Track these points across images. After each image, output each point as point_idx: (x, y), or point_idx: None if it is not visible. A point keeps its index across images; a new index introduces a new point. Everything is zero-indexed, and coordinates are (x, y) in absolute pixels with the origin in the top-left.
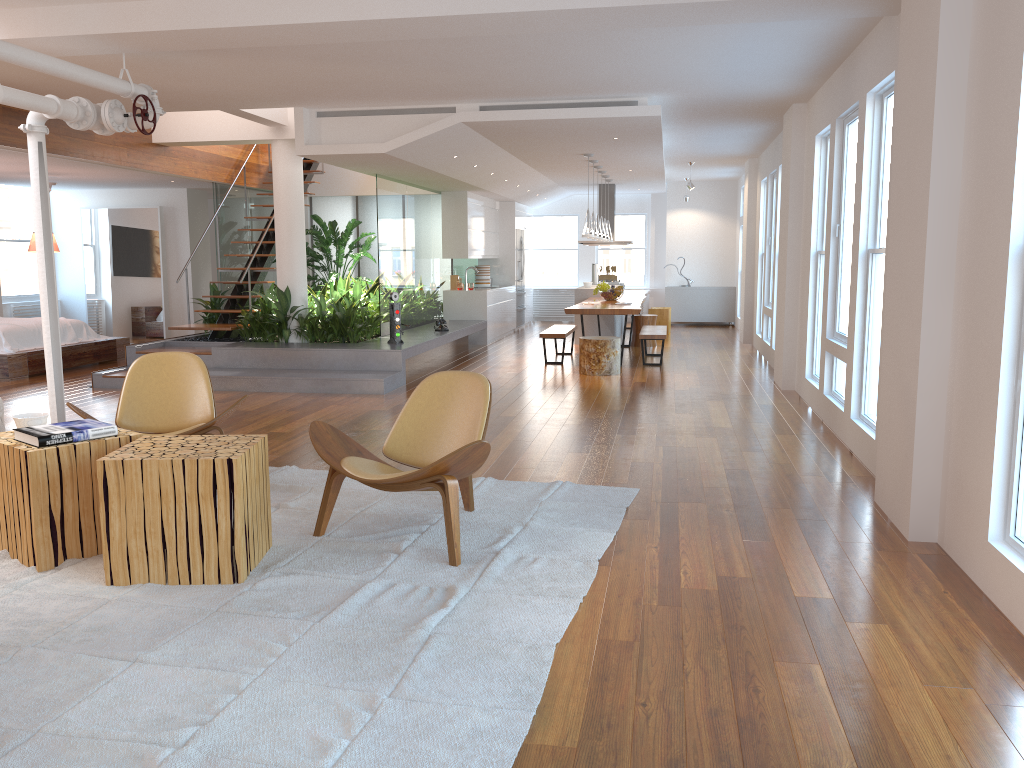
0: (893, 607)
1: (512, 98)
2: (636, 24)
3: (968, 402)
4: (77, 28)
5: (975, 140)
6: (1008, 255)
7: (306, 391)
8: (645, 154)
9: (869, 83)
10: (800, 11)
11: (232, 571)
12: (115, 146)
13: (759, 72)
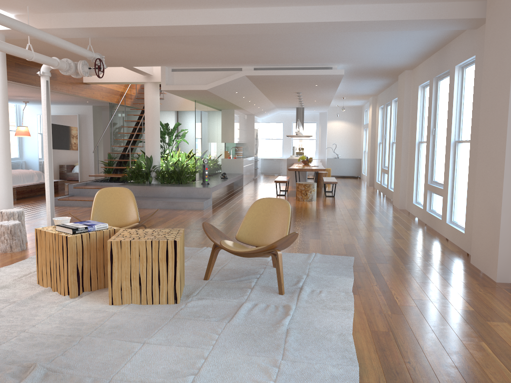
0: (505, 314)
1: (271, 64)
2: (351, 30)
3: None
4: (72, 24)
5: None
6: None
7: (163, 208)
8: (326, 93)
9: (457, 61)
10: (432, 26)
11: (174, 297)
12: (66, 83)
13: (396, 54)
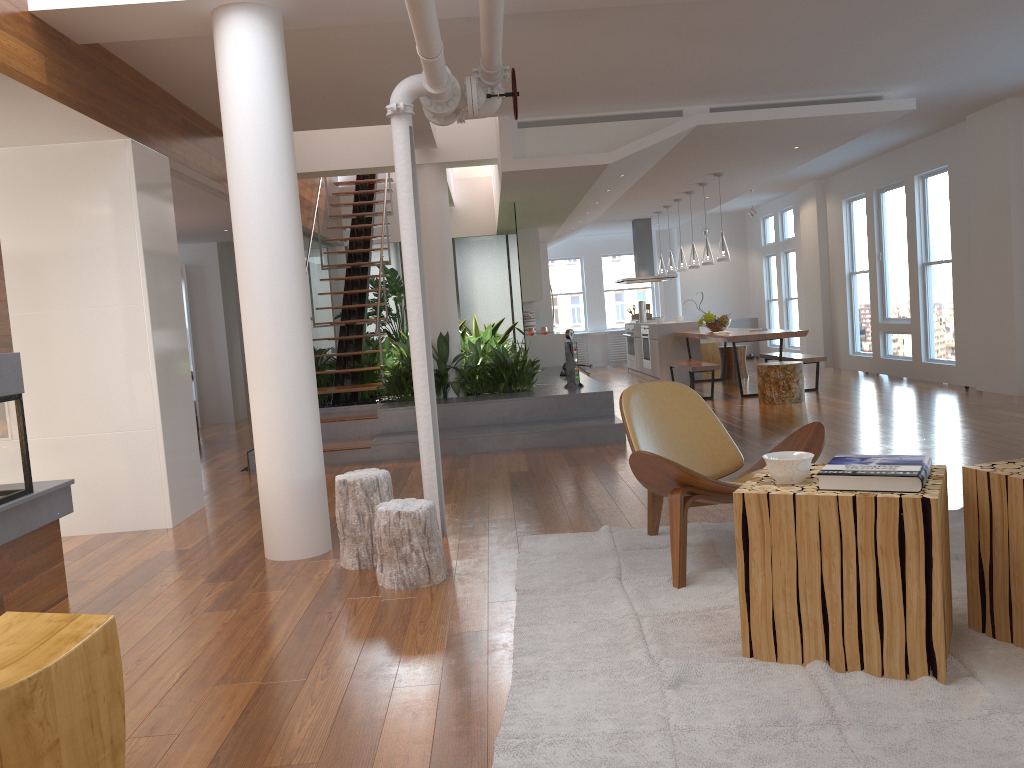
0: None
1: (757, 96)
2: None
3: None
4: None
5: None
6: None
7: (530, 447)
8: (772, 171)
9: None
10: None
11: None
12: None
13: None
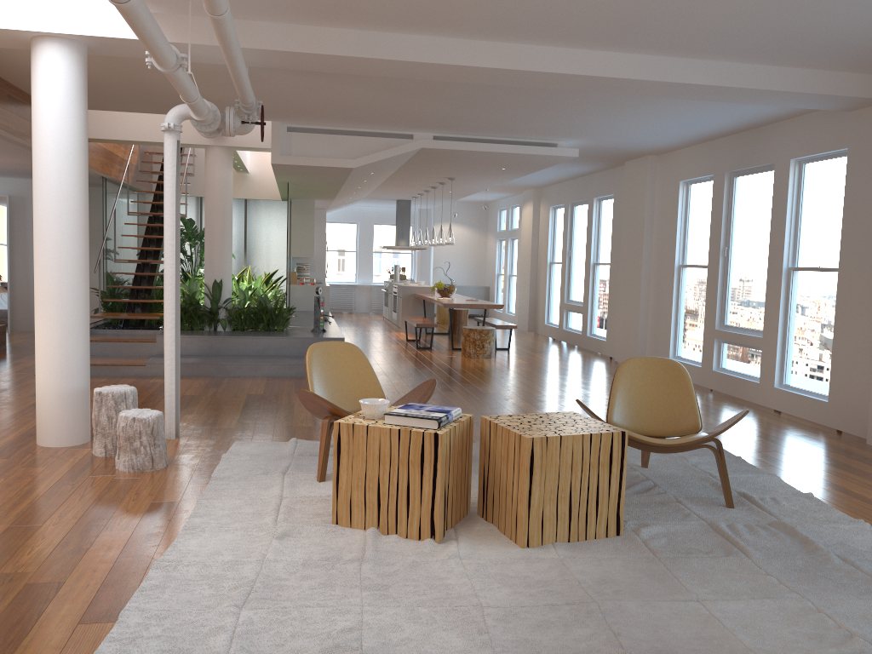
0: None
1: (467, 132)
2: (693, 97)
3: None
4: (255, 42)
5: None
6: None
7: (273, 375)
8: (493, 181)
9: (795, 152)
10: (805, 102)
11: (615, 526)
12: None
13: (675, 133)
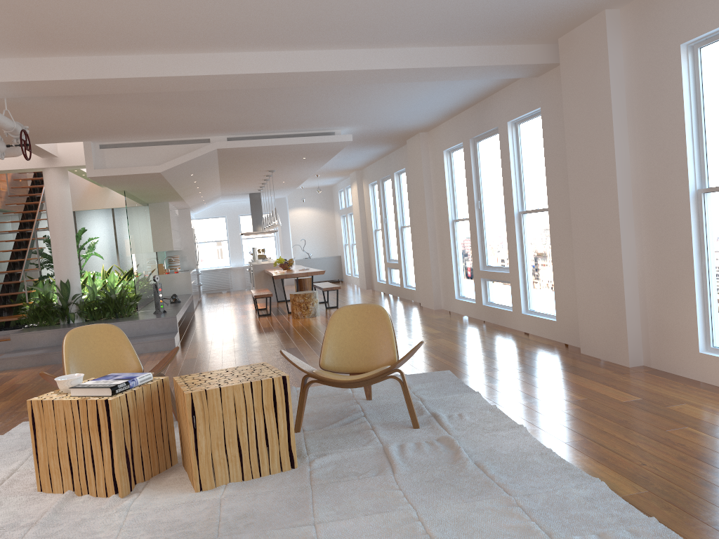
0: (675, 396)
1: (253, 131)
2: (399, 80)
3: (662, 280)
4: None
5: (641, 140)
6: (689, 196)
7: None
8: (308, 169)
9: (509, 116)
10: (494, 73)
11: (289, 460)
12: None
13: (422, 112)
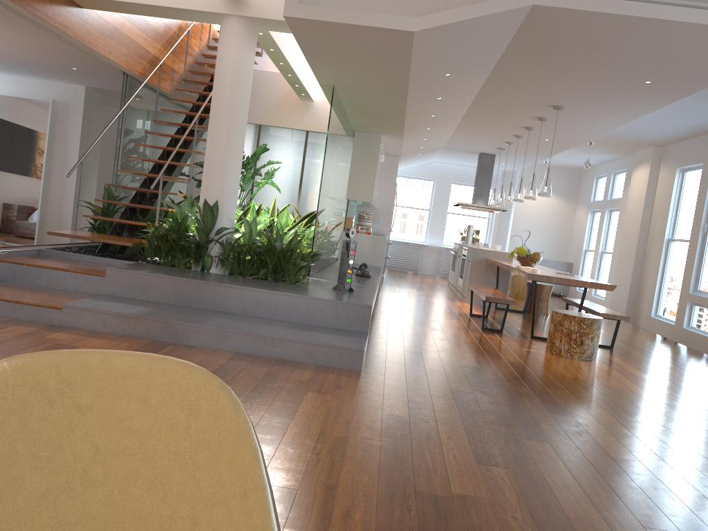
0: None
1: None
2: None
3: None
4: None
5: None
6: None
7: (246, 351)
8: (615, 117)
9: None
10: None
11: None
12: None
13: None
